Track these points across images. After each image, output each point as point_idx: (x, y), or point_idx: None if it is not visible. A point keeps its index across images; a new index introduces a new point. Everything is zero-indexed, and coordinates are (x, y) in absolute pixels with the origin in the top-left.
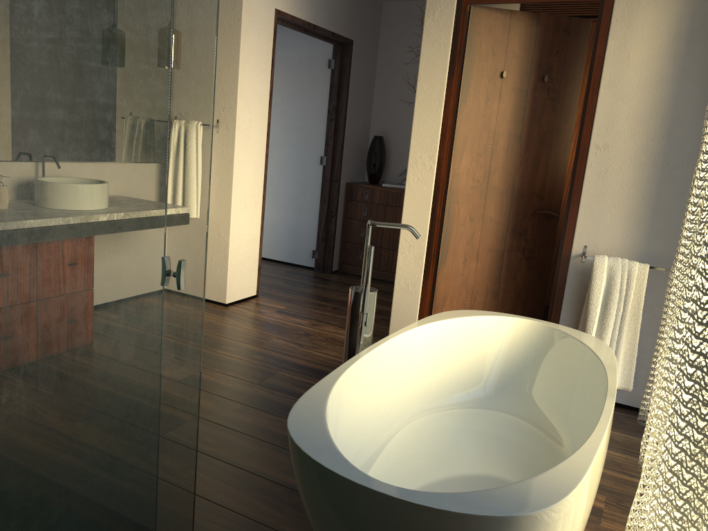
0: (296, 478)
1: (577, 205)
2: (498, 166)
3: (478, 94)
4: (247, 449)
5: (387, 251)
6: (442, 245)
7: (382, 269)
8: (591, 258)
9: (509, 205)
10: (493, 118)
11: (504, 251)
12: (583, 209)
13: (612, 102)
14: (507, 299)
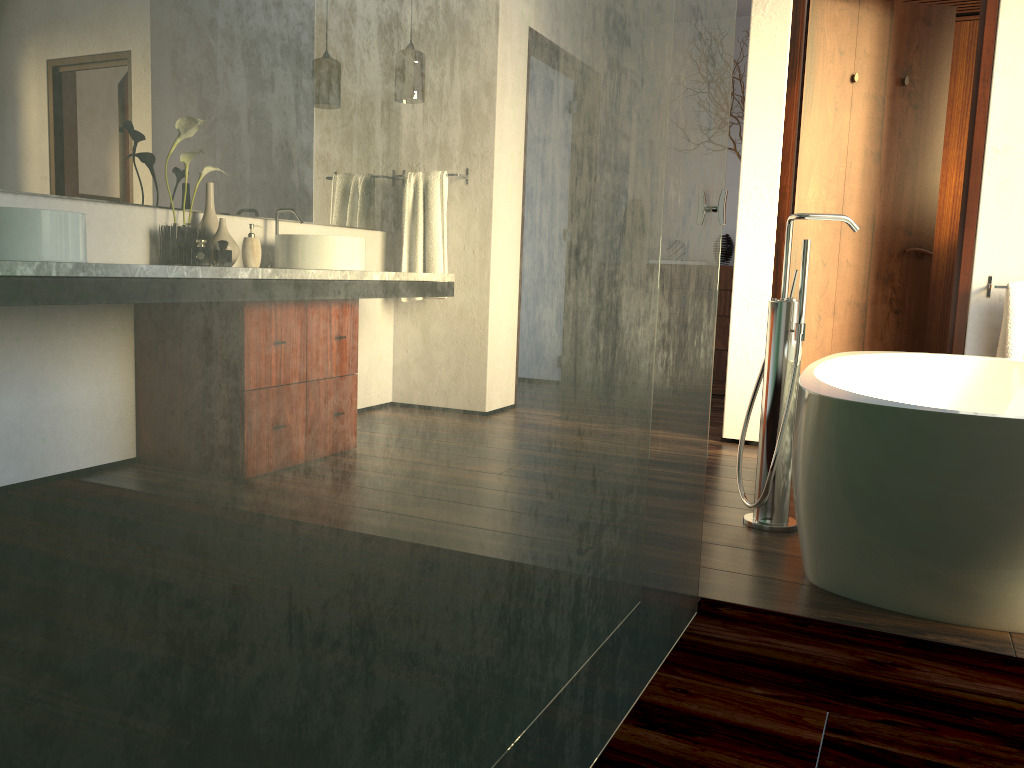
0: (822, 466)
1: (974, 225)
2: (853, 194)
3: (825, 104)
4: None
5: None
6: None
7: None
8: (1004, 287)
9: (869, 243)
10: (844, 133)
11: (867, 303)
12: (982, 230)
13: (1010, 94)
14: None
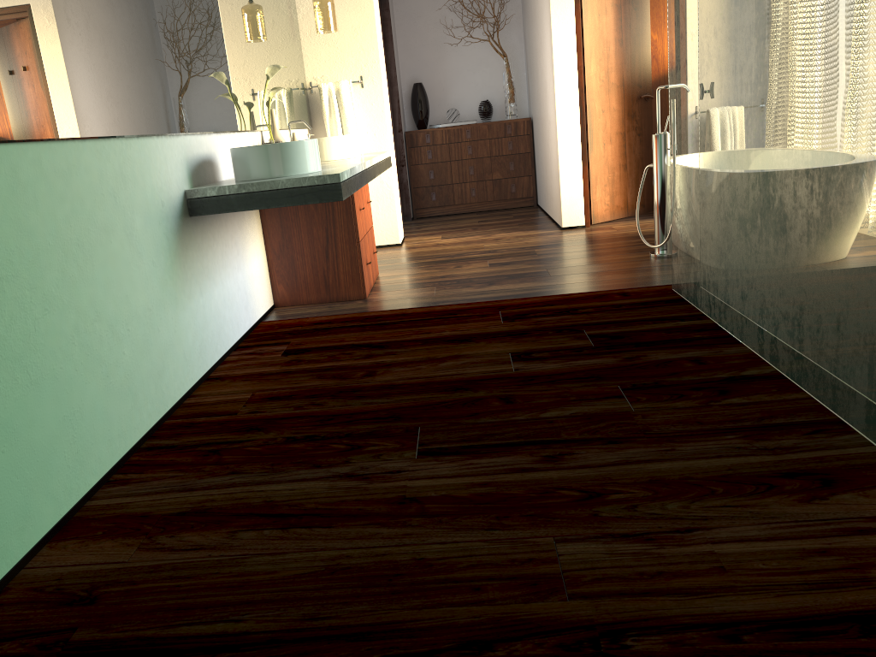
0: None
1: None
2: (612, 66)
3: (593, 12)
4: (608, 266)
5: (459, 185)
6: (589, 136)
7: (457, 203)
8: None
9: (622, 95)
10: (604, 30)
11: (625, 132)
12: None
13: None
14: (632, 170)
